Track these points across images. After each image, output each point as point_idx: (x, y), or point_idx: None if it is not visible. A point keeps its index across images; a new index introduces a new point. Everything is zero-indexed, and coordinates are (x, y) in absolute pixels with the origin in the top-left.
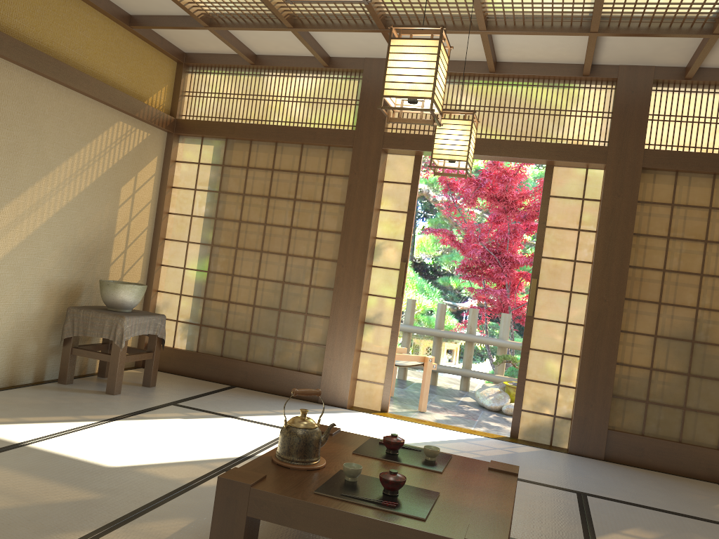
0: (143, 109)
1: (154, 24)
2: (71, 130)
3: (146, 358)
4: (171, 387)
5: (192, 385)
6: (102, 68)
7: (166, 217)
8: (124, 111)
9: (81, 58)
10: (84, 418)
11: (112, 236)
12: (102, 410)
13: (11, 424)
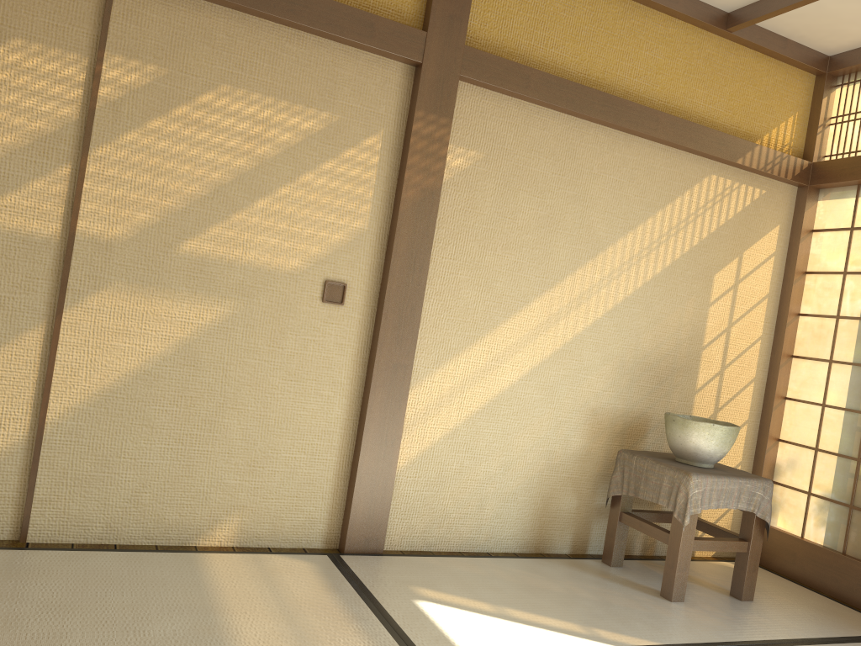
0: (750, 153)
1: (761, 13)
2: (631, 193)
3: (734, 549)
4: (781, 608)
5: (824, 614)
6: (681, 99)
7: (793, 321)
8: (718, 159)
9: (648, 89)
10: (594, 634)
11: (698, 349)
12: (634, 625)
13: (485, 615)
